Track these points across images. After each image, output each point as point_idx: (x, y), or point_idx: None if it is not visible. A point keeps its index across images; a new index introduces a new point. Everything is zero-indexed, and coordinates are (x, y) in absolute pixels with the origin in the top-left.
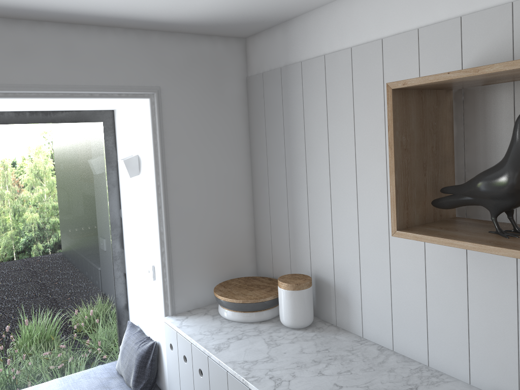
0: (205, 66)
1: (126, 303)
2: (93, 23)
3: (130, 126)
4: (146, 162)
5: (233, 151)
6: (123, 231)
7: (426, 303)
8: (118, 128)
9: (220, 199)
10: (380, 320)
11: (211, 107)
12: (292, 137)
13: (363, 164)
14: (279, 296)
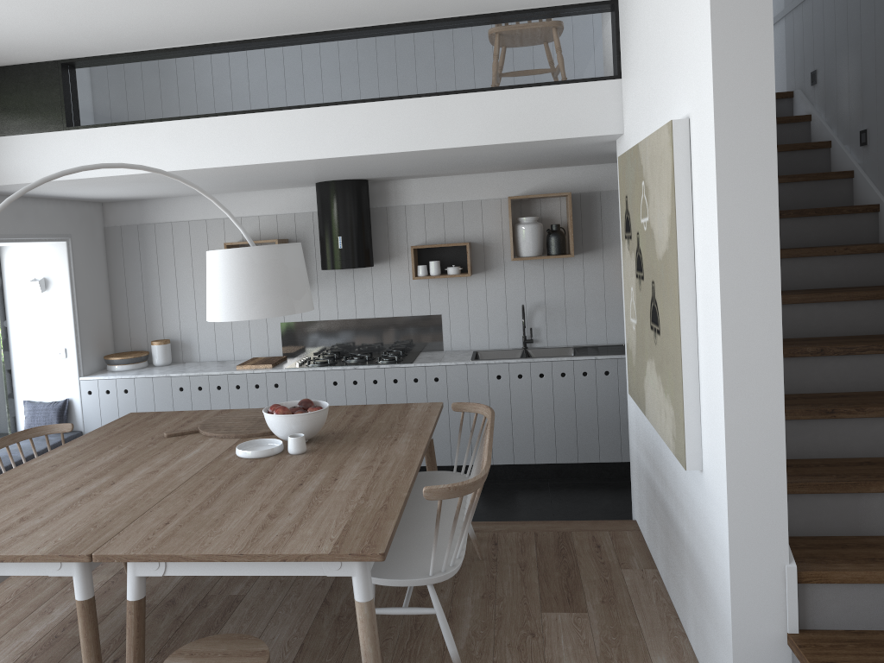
0: (87, 221)
1: (12, 392)
2: (48, 198)
3: (32, 258)
4: (58, 281)
5: (101, 274)
6: (9, 337)
7: (232, 333)
8: (7, 259)
9: (97, 305)
10: (210, 349)
11: (91, 246)
12: (148, 264)
13: (198, 276)
14: (155, 350)
